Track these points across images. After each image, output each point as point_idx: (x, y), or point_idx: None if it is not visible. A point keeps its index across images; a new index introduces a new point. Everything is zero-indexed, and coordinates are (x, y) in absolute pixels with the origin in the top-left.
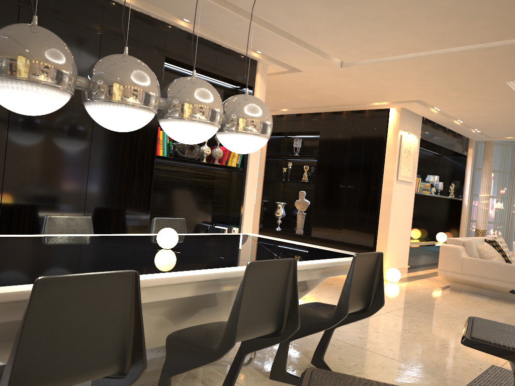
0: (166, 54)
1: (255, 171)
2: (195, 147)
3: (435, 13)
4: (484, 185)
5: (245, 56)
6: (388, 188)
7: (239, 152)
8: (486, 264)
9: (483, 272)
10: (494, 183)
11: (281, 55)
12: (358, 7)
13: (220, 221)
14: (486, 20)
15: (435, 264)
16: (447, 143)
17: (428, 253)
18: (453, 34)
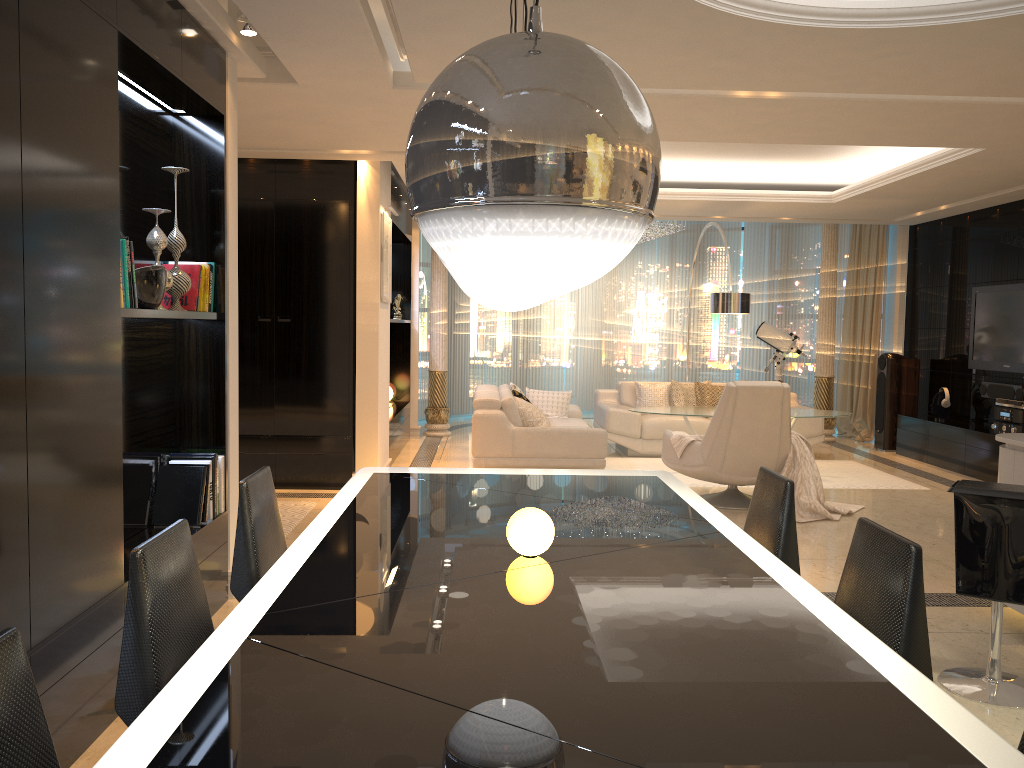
0: (119, 25)
1: (236, 316)
2: (166, 275)
3: (688, 41)
4: (438, 293)
5: (213, 39)
6: (369, 319)
7: (518, 309)
8: (550, 435)
9: (546, 448)
10: (429, 286)
11: (304, 49)
12: (601, 7)
13: (170, 446)
14: (731, 62)
15: (400, 444)
16: (402, 223)
17: (396, 427)
18: (661, 72)
